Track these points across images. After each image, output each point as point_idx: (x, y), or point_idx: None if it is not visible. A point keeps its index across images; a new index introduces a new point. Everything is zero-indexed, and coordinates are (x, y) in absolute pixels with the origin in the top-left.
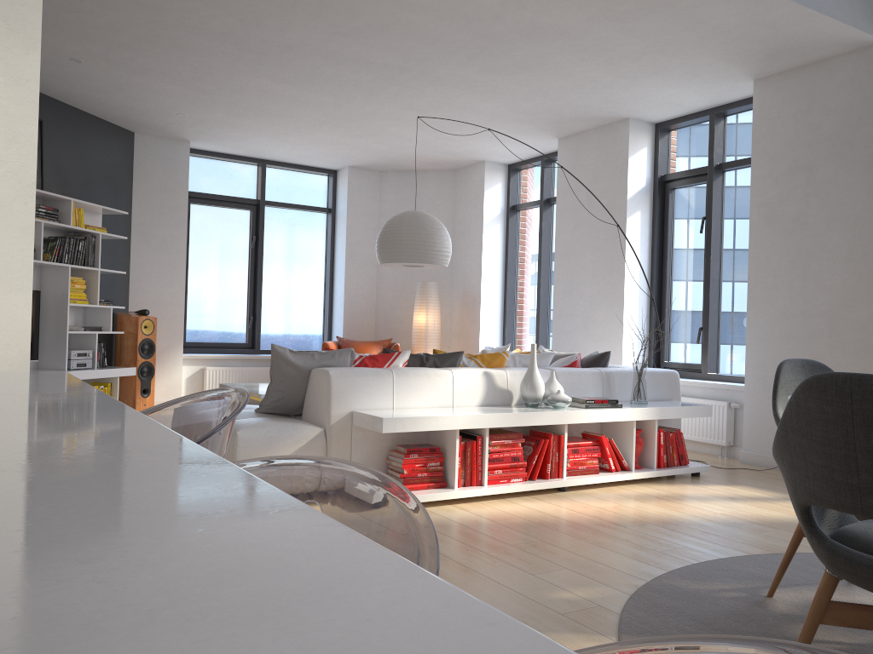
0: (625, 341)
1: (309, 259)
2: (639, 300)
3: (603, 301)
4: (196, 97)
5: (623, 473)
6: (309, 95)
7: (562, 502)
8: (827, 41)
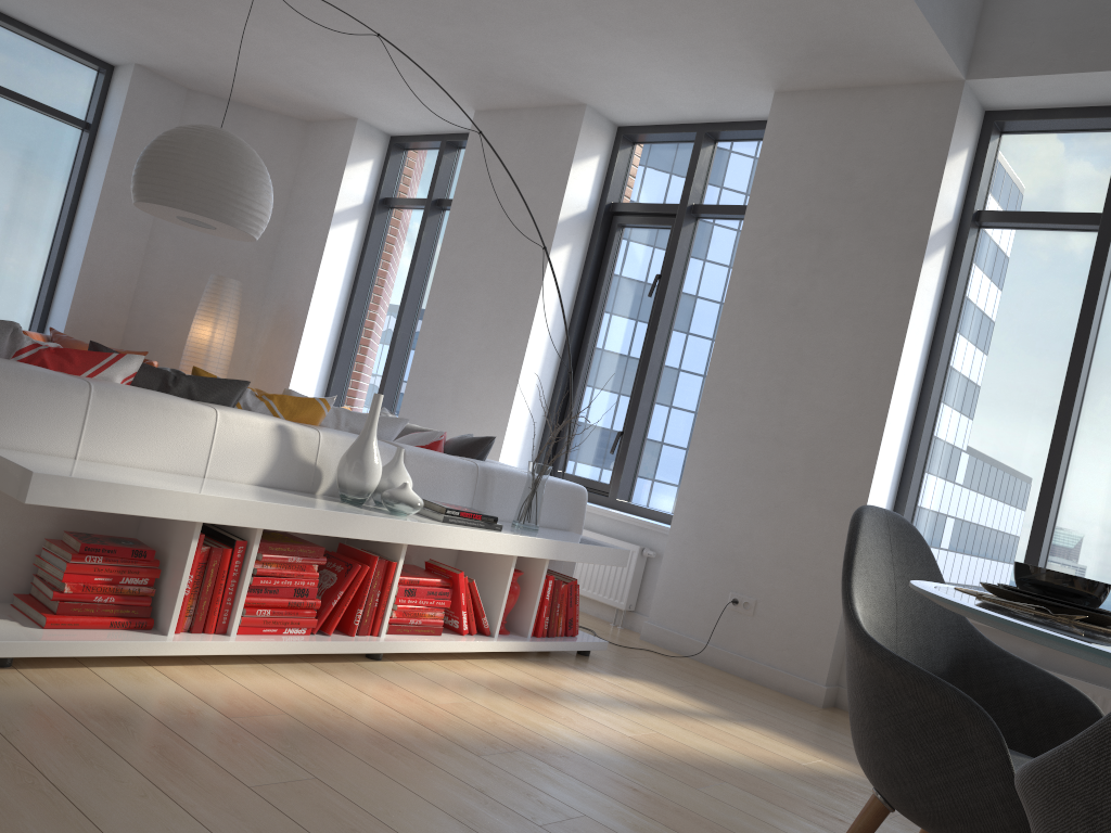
0: (510, 430)
1: (34, 194)
2: (543, 374)
3: (490, 364)
4: None
5: (480, 640)
6: None
7: (370, 685)
8: (896, 54)
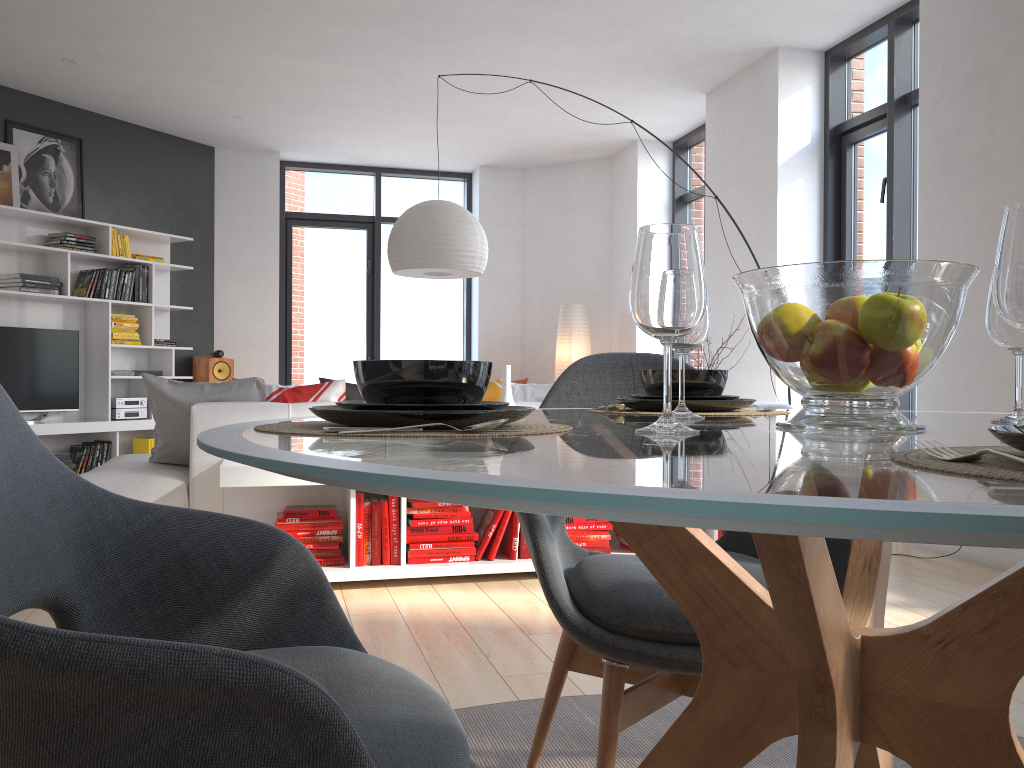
0: None
1: (442, 285)
2: None
3: None
4: (230, 92)
5: None
6: (346, 71)
7: (506, 594)
8: None
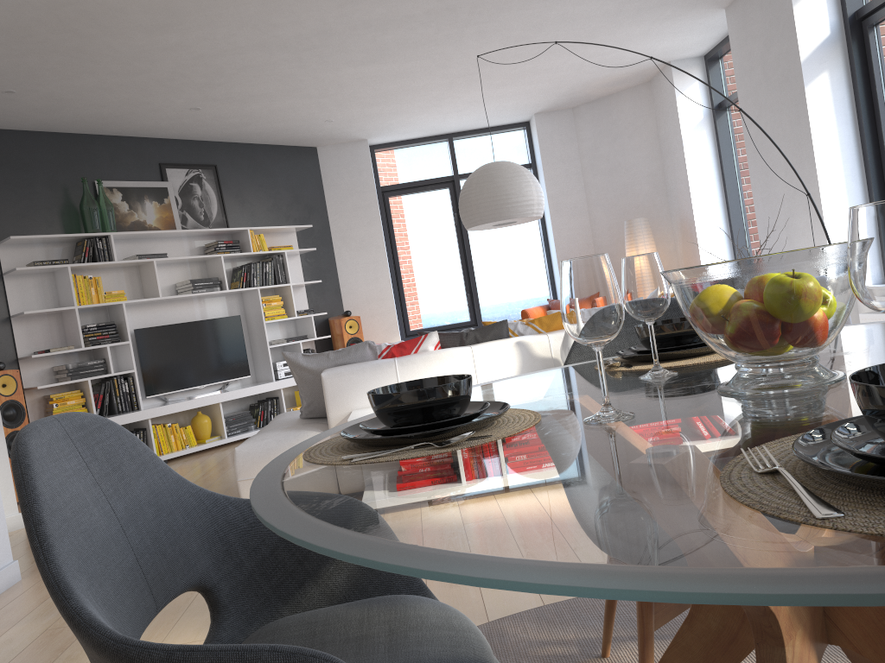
0: None
1: None
2: (848, 190)
3: (800, 203)
4: (318, 103)
5: None
6: (404, 66)
7: None
8: None
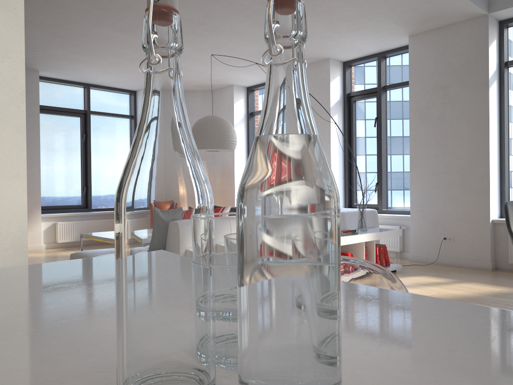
0: None
1: (121, 148)
2: (339, 167)
3: None
4: (51, 40)
5: None
6: (132, 40)
7: None
8: (458, 13)
